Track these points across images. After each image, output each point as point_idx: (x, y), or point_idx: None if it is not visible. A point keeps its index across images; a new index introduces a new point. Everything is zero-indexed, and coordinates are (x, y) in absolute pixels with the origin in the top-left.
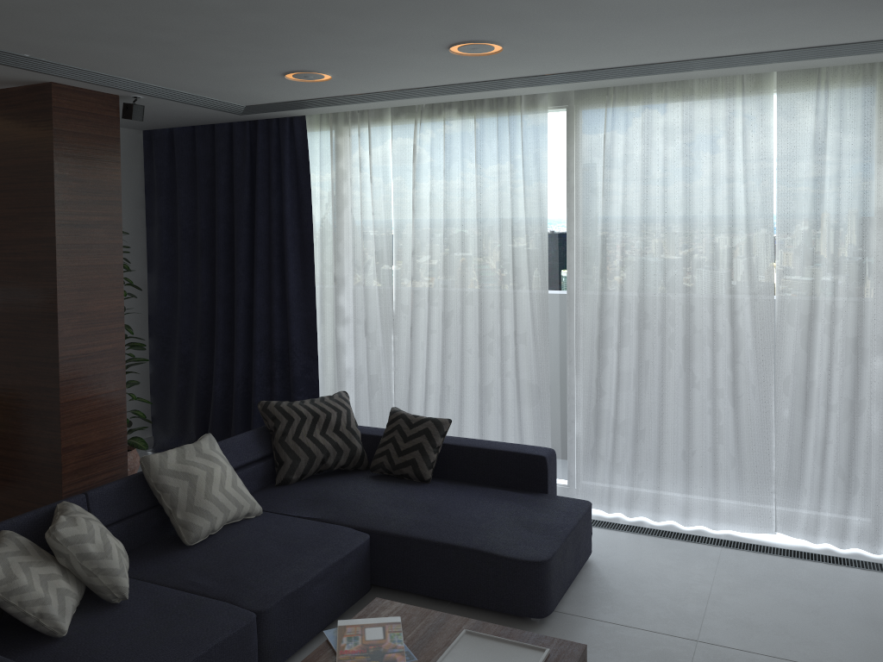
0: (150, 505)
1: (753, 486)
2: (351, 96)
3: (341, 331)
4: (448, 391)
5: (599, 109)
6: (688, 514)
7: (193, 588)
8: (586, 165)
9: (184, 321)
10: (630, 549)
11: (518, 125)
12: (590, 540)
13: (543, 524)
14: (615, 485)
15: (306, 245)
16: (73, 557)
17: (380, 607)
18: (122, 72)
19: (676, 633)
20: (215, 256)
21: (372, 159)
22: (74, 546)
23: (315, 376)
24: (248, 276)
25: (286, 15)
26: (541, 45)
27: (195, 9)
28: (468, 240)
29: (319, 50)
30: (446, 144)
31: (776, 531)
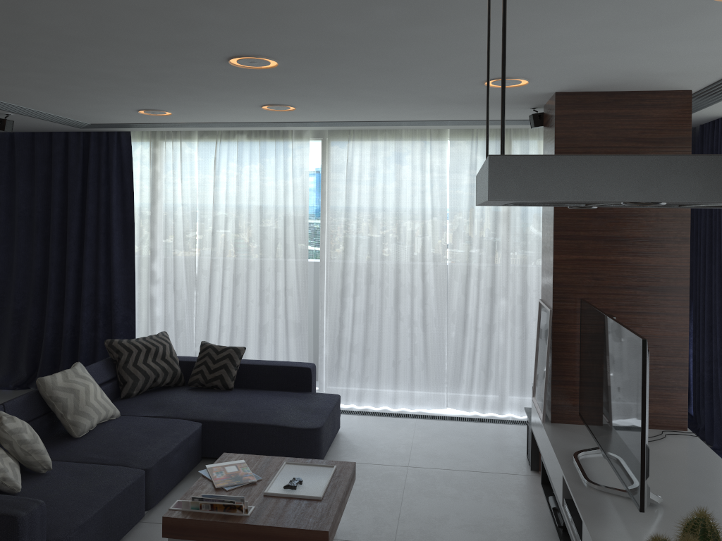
0: (43, 413)
1: (434, 380)
2: (175, 124)
3: (155, 289)
4: (236, 330)
5: (344, 143)
6: (396, 401)
7: (93, 461)
8: (335, 178)
9: (19, 283)
10: (363, 424)
11: (290, 149)
12: (339, 419)
13: (314, 408)
14: (350, 386)
15: (128, 225)
16: (15, 442)
17: (228, 457)
18: (15, 101)
19: (396, 464)
20: (48, 232)
21: (183, 166)
22: (16, 435)
23: (132, 322)
24: (78, 248)
25: (169, 85)
26: (319, 109)
27: (111, 78)
28: (253, 225)
29: (175, 101)
30: (239, 158)
31: (447, 407)
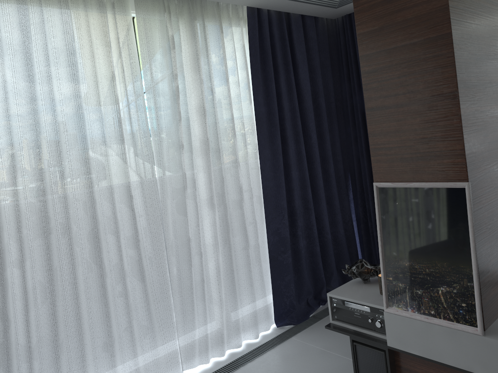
0: None
1: (162, 343)
2: None
3: None
4: None
5: None
6: None
7: None
8: None
9: None
10: None
11: None
12: None
13: None
14: None
15: None
16: None
17: None
18: None
19: None
20: None
21: None
22: None
23: None
24: None
25: None
26: None
27: None
28: None
29: None
30: None
31: (183, 370)
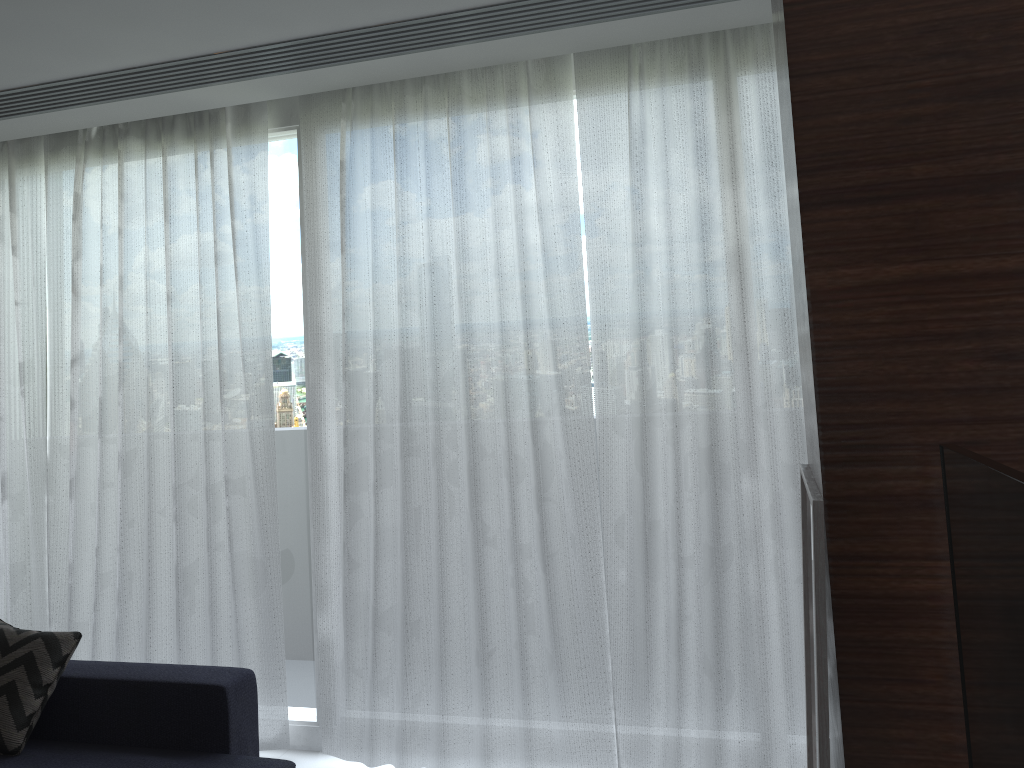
0: None
1: (582, 701)
2: None
3: None
4: (130, 581)
5: (336, 125)
6: (489, 757)
7: None
8: (320, 209)
9: None
10: None
11: (226, 155)
12: None
13: None
14: (379, 718)
15: None
16: None
17: None
18: None
19: None
20: None
21: (17, 219)
22: None
23: None
24: None
25: None
26: None
27: None
28: (159, 336)
29: None
30: (121, 189)
31: None
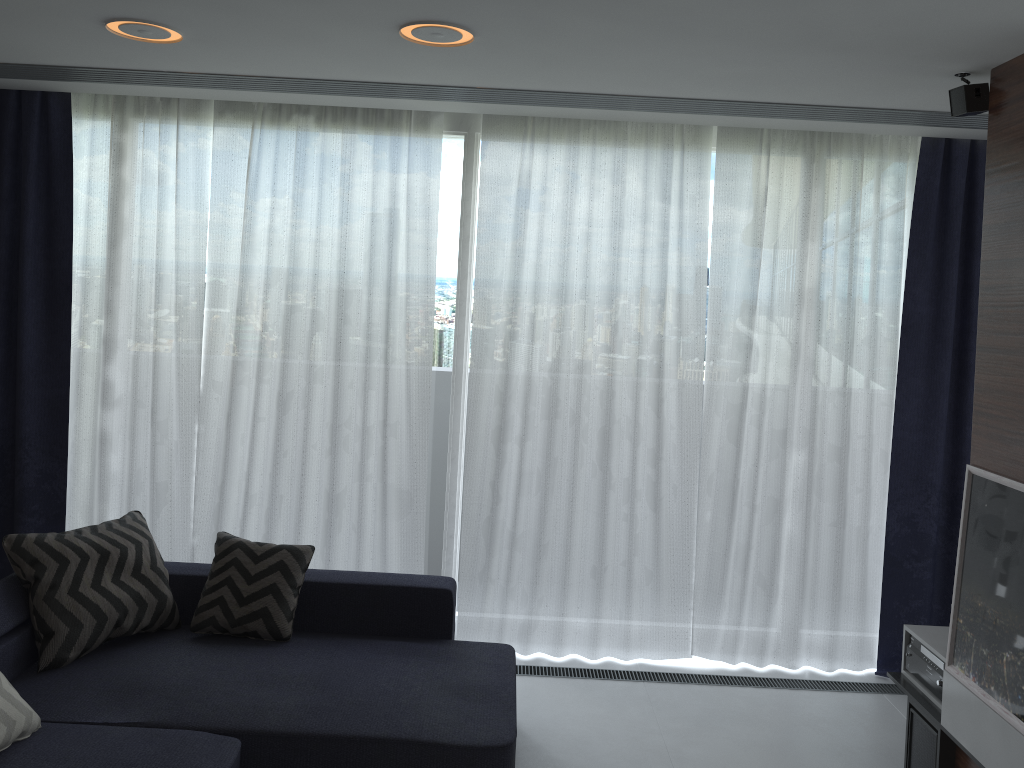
0: None
1: (669, 604)
2: (178, 75)
3: (111, 418)
4: (281, 503)
5: (512, 142)
6: (597, 644)
7: None
8: (493, 211)
9: None
10: (548, 699)
11: (403, 149)
12: None
13: (478, 687)
14: (508, 616)
15: (59, 287)
16: None
17: None
18: None
19: None
20: None
21: (181, 171)
22: None
23: (60, 486)
24: None
25: None
26: (522, 46)
27: None
28: (322, 296)
29: None
30: (299, 162)
31: (692, 654)
